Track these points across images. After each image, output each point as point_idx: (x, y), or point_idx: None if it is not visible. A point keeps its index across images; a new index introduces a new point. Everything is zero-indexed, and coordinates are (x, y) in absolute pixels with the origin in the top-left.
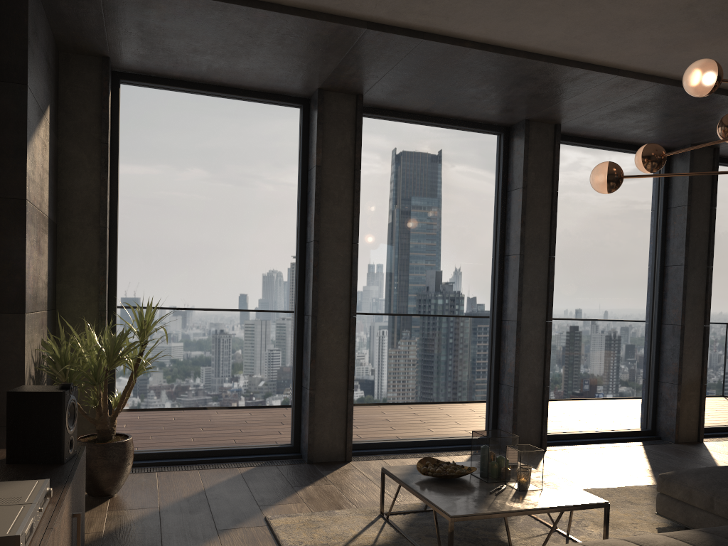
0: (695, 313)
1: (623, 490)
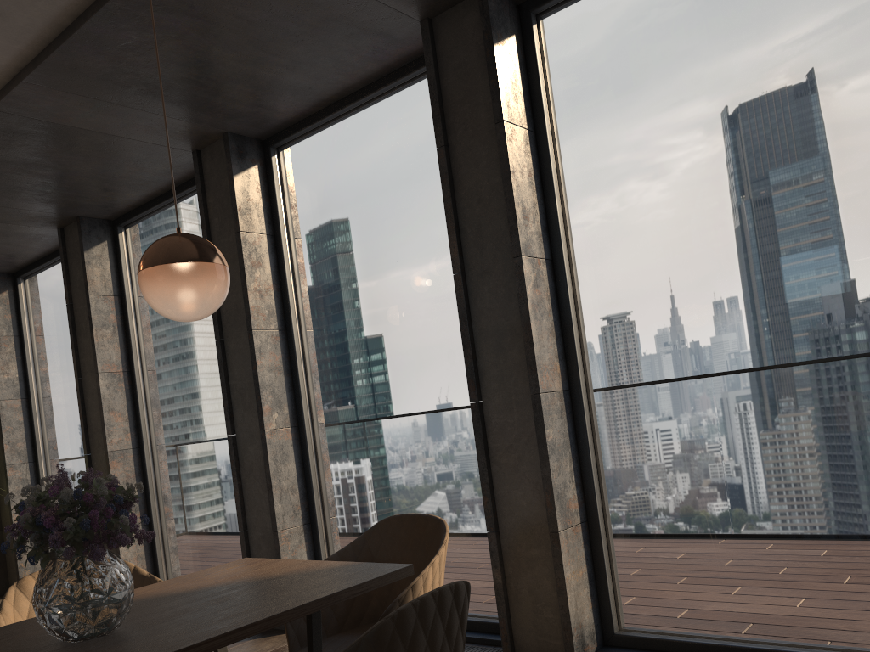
0: (508, 369)
1: None
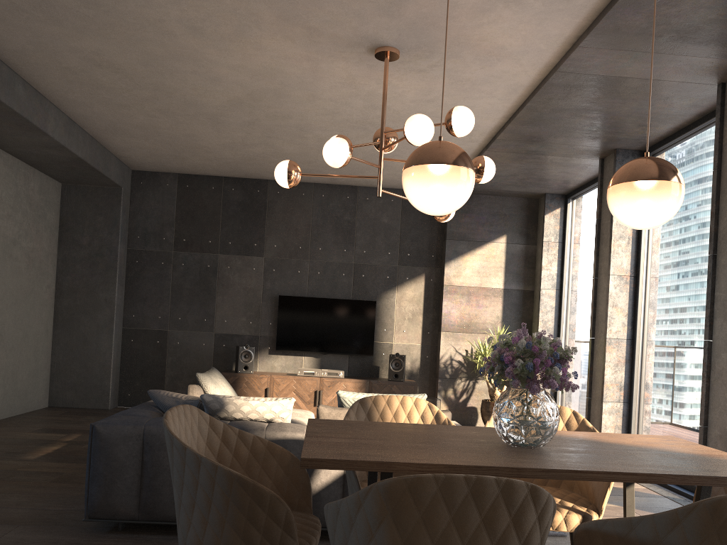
0: None
1: None
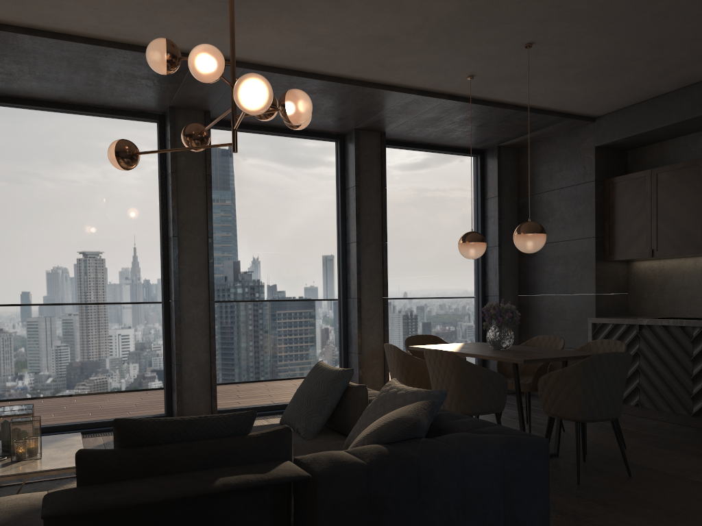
0: (373, 286)
1: None
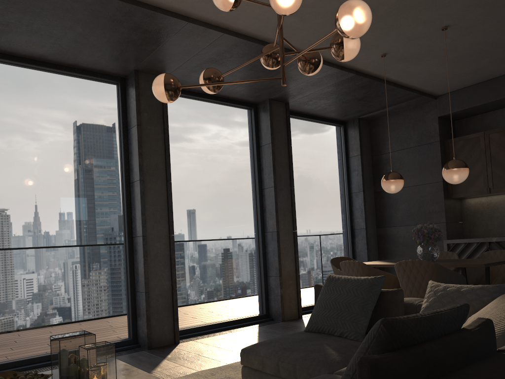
0: (286, 222)
1: (227, 368)
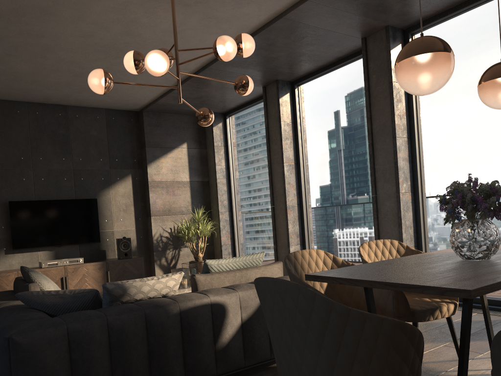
0: None
1: None
